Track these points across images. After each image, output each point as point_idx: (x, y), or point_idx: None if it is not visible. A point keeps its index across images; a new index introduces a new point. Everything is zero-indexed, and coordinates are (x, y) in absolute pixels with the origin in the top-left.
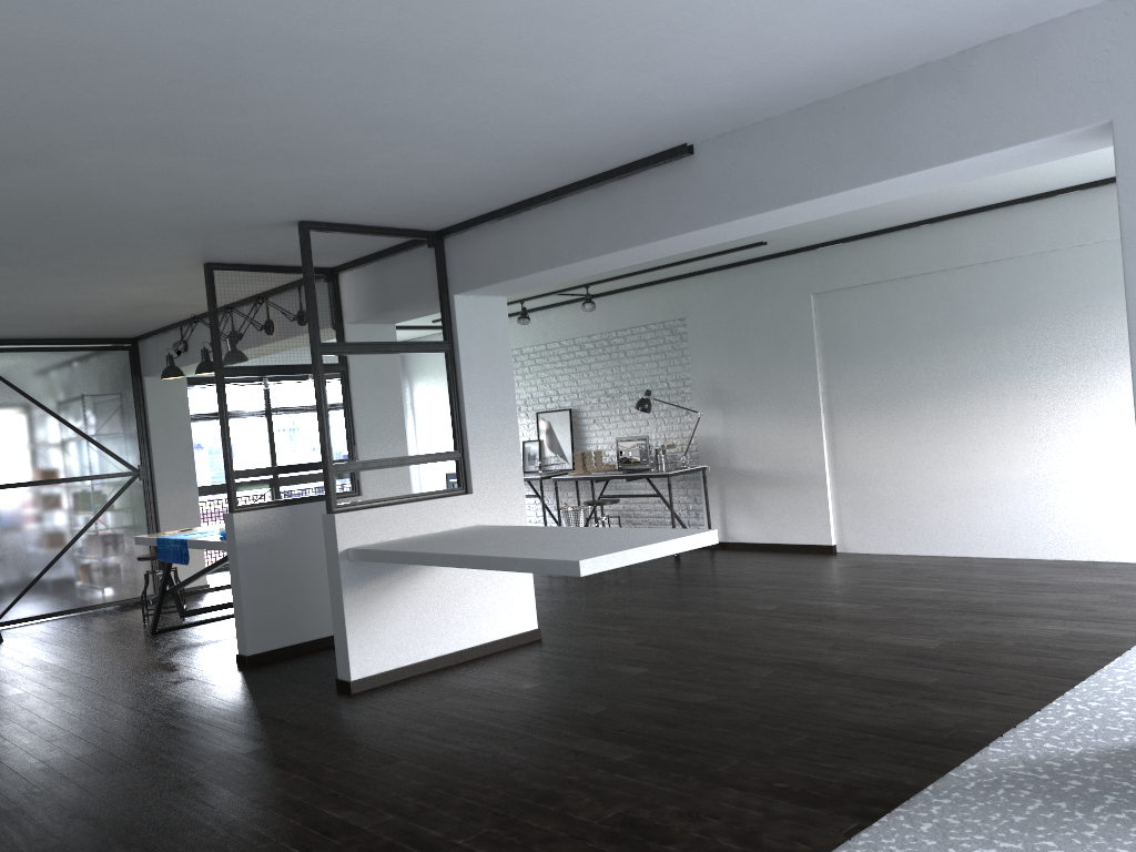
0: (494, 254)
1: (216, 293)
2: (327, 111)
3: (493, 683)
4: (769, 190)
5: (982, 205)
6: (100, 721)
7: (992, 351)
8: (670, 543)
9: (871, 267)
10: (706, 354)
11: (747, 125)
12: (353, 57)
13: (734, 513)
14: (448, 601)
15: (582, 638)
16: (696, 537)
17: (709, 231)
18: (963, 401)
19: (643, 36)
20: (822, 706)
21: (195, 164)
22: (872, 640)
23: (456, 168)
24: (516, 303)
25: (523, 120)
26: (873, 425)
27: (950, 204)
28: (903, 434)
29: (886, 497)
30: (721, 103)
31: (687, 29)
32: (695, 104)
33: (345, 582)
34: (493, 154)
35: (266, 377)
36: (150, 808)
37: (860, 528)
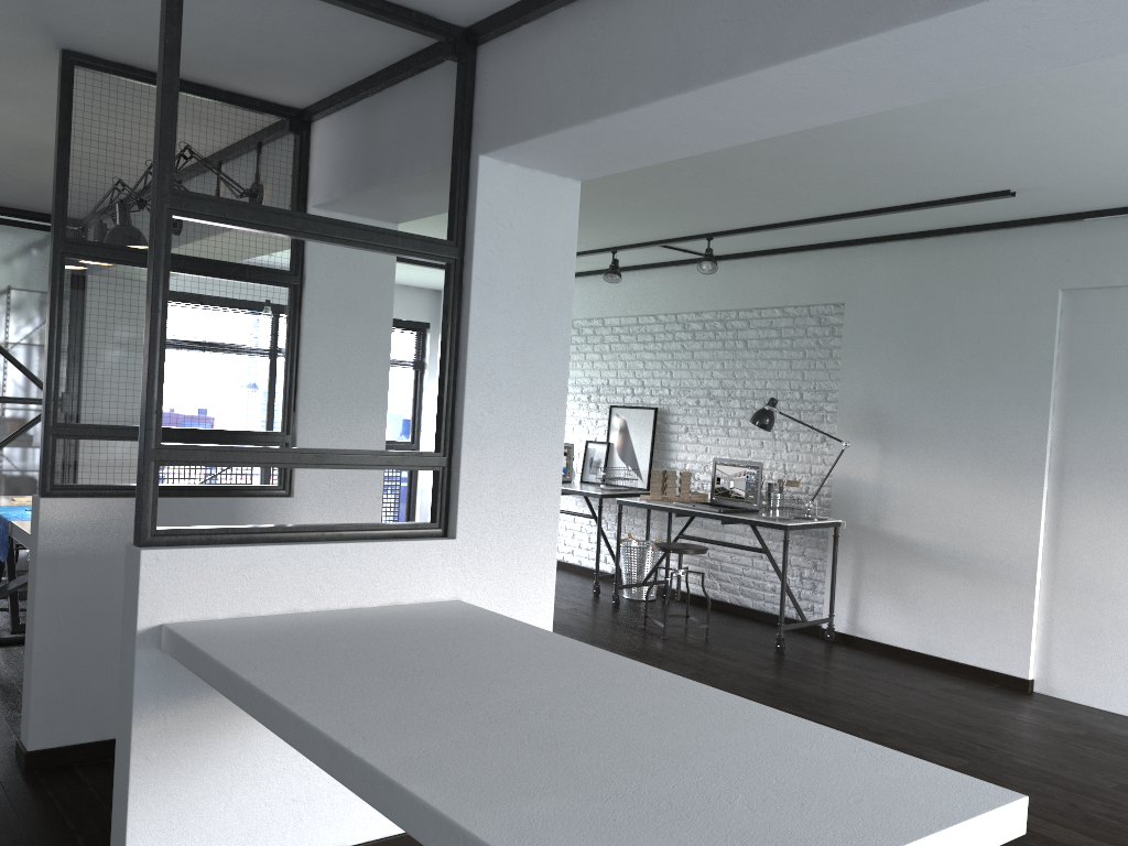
0: (564, 70)
1: (75, 107)
2: None
3: None
4: None
5: None
6: None
7: None
8: None
9: None
10: (867, 359)
11: None
12: None
13: (873, 596)
14: None
15: None
16: (980, 824)
17: None
18: None
19: None
20: None
21: None
22: None
23: None
24: (606, 252)
25: None
26: None
27: None
28: None
29: None
30: None
31: None
32: None
33: (143, 696)
34: None
35: None
36: None
37: (1082, 664)
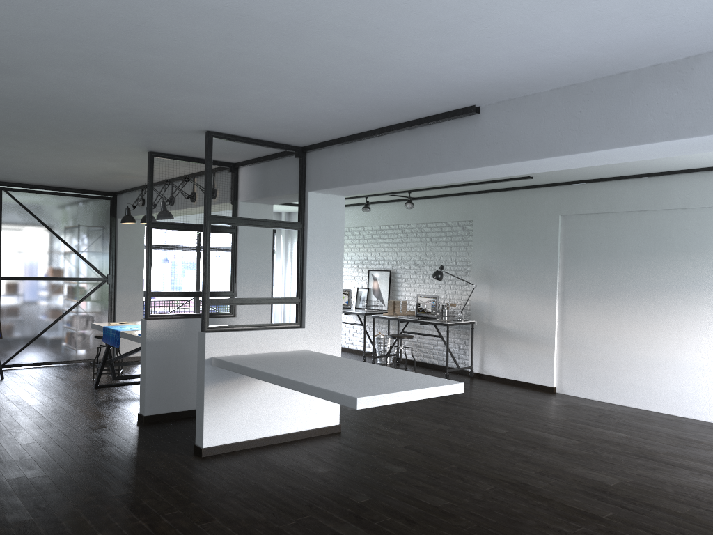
0: (337, 167)
1: (154, 172)
2: (211, 56)
3: (297, 464)
4: (530, 145)
5: (687, 168)
6: (34, 452)
7: (682, 270)
8: (428, 390)
9: (603, 202)
10: (483, 246)
11: (519, 97)
12: (222, 17)
13: (490, 355)
14: (278, 400)
15: (368, 436)
16: (447, 387)
17: (484, 169)
18: (657, 302)
19: (441, 21)
20: (523, 524)
21: (126, 85)
22: (569, 471)
23: (310, 106)
24: (362, 197)
25: (354, 76)
26: (591, 310)
27: (664, 165)
28: (612, 319)
29: (595, 360)
30: (501, 79)
31: (474, 19)
32: (481, 78)
33: (207, 380)
34: (335, 99)
35: (181, 231)
36: (34, 532)
37: (574, 378)
